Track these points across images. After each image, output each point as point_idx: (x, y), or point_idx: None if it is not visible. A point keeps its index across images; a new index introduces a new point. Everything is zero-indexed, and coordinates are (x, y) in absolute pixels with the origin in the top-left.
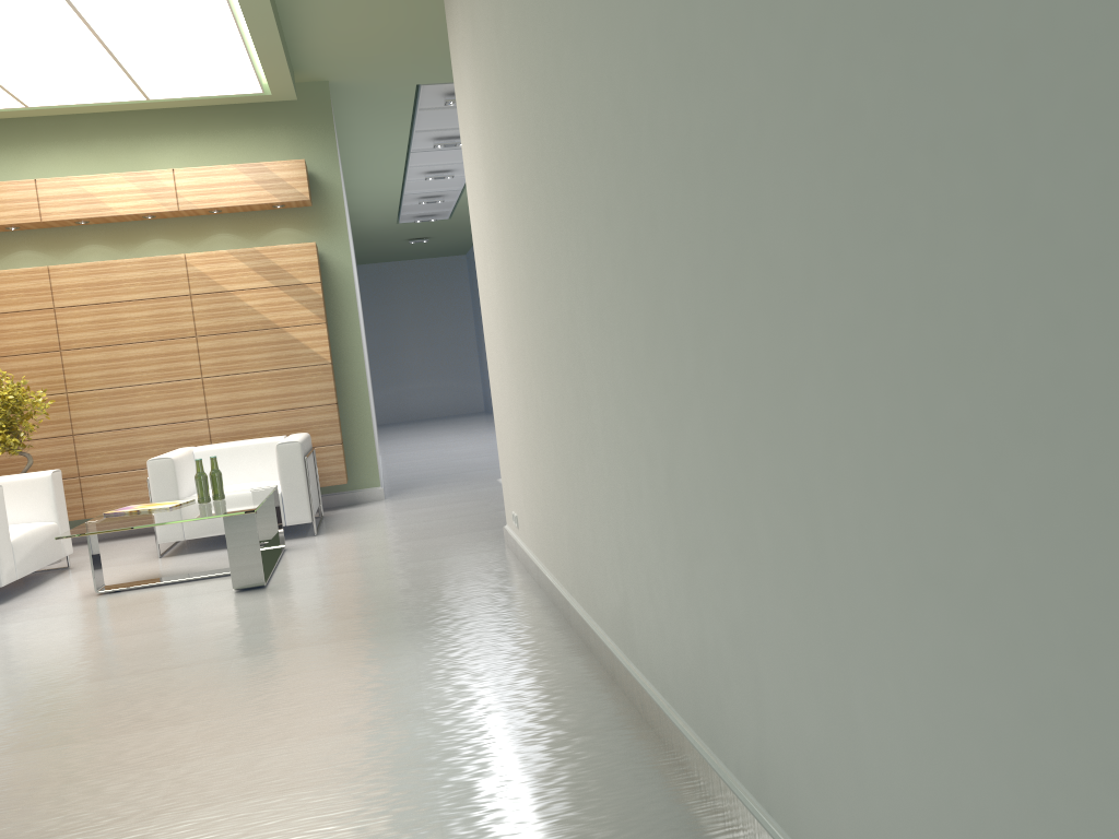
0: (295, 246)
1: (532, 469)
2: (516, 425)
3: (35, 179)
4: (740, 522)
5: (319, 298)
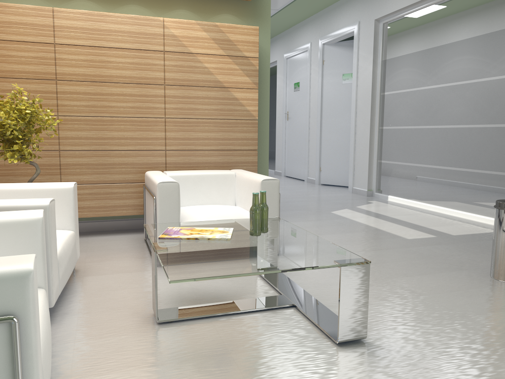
0: (244, 27)
1: None
2: None
3: None
4: None
5: (256, 70)
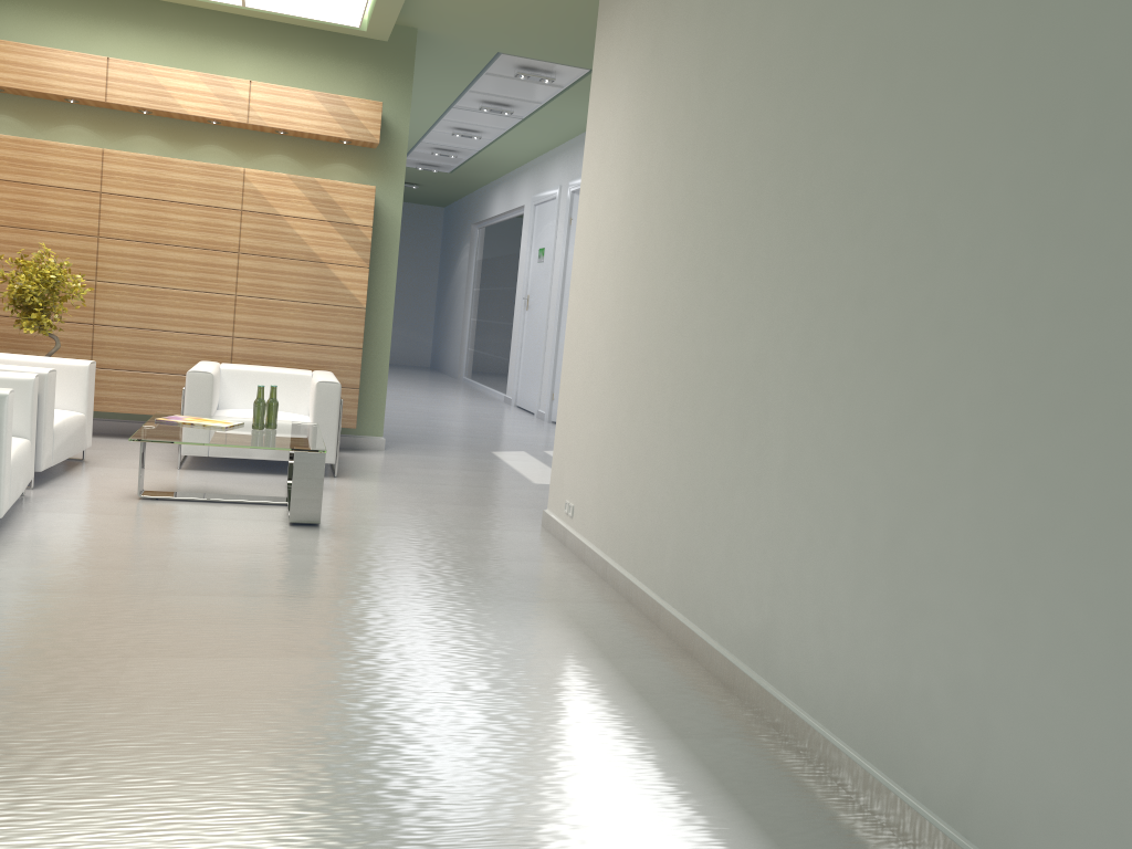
0: (355, 186)
1: (624, 472)
2: (604, 425)
3: (108, 57)
4: (1003, 603)
5: (368, 242)
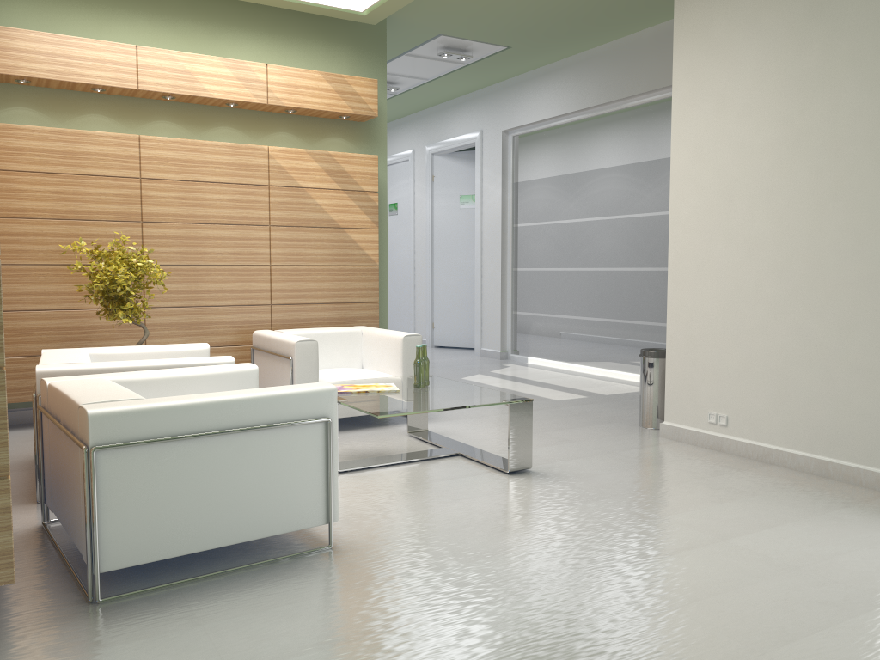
0: (361, 156)
1: (841, 380)
2: (782, 342)
3: (136, 45)
4: None
5: (375, 206)
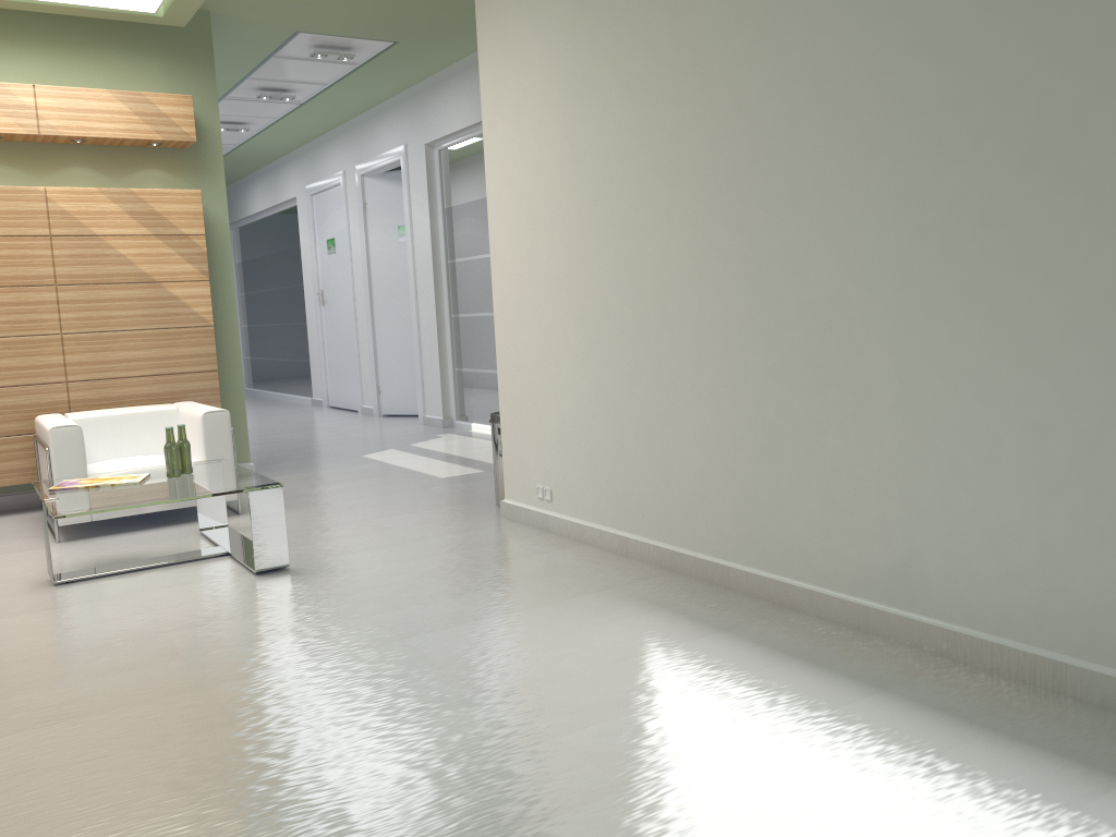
0: (178, 191)
1: (631, 442)
2: (585, 399)
3: None
4: None
5: (203, 253)
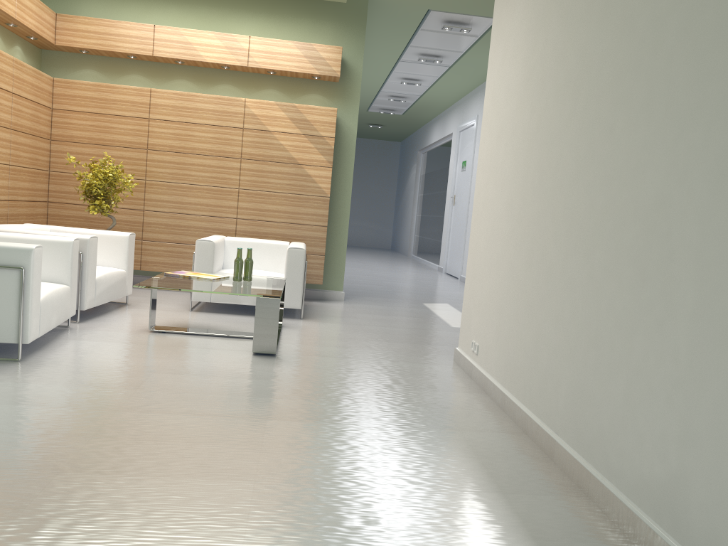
0: (322, 108)
1: (521, 316)
2: (504, 277)
3: (154, 25)
4: None
5: (331, 149)
